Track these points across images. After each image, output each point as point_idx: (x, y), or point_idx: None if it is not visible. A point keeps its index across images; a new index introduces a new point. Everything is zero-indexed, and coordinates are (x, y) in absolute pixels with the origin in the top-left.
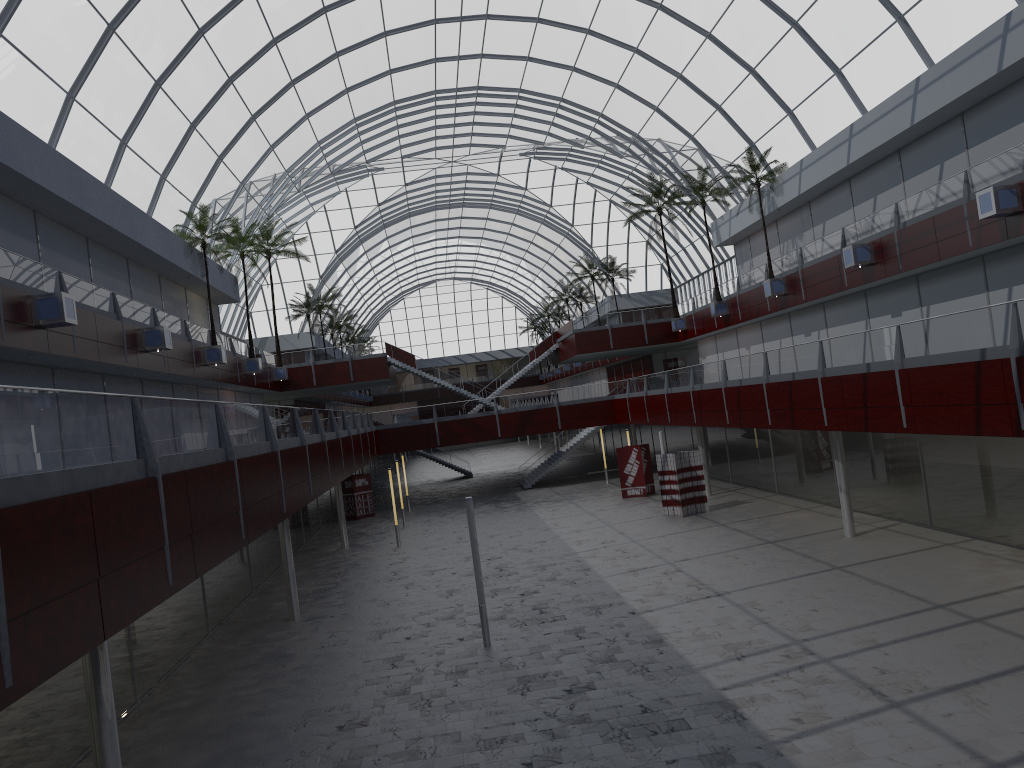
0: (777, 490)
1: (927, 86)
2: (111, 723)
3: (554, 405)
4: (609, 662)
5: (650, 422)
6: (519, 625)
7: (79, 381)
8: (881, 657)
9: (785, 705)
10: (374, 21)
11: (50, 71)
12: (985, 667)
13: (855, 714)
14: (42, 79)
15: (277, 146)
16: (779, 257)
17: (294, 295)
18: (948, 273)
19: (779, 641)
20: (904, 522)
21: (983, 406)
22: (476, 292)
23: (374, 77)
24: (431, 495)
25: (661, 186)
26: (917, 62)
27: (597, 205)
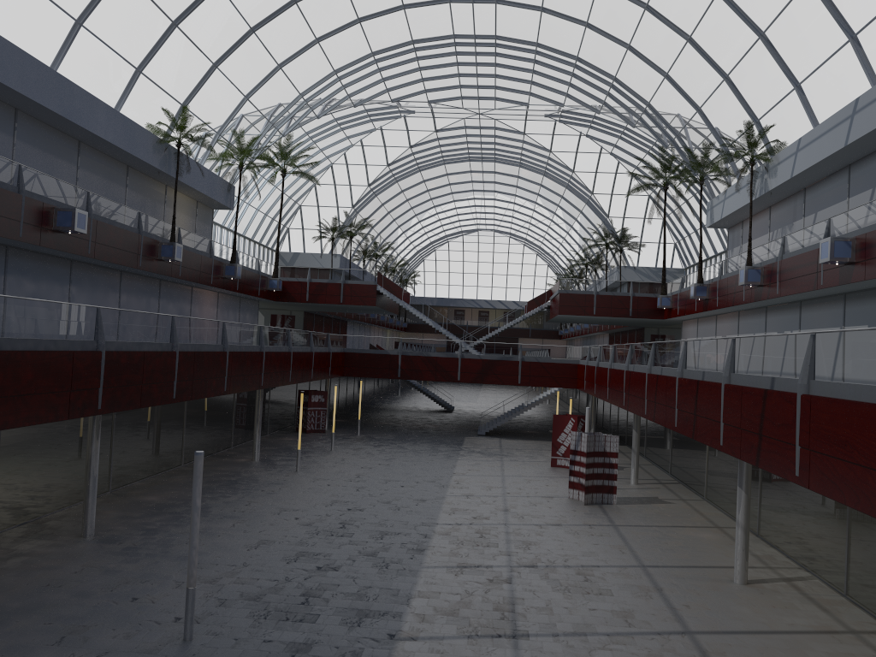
0: (705, 495)
1: None
2: None
3: (517, 359)
4: None
5: (596, 394)
6: (258, 616)
7: None
8: None
9: None
10: None
11: None
12: None
13: None
14: None
15: (286, 66)
16: (762, 245)
17: (328, 219)
18: None
19: None
20: (818, 578)
21: None
22: (513, 246)
23: (387, 10)
24: (396, 422)
25: (670, 161)
26: None
27: (618, 177)
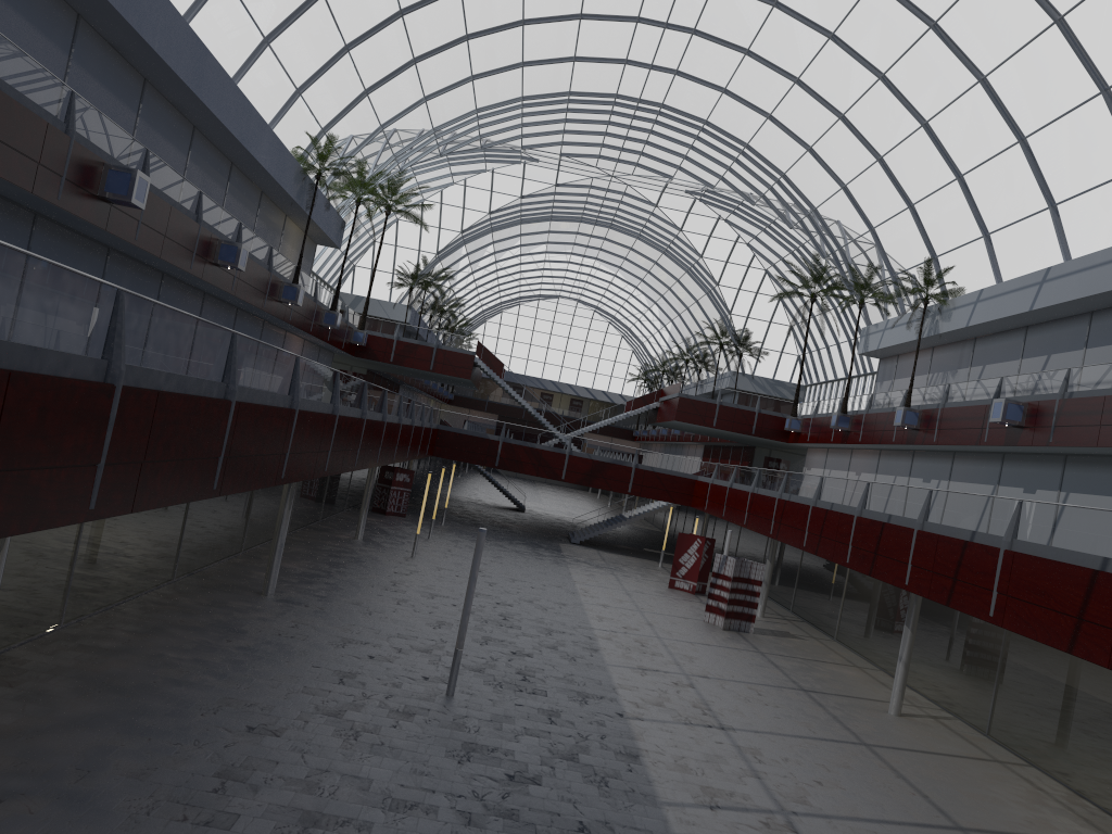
0: (835, 636)
1: None
2: None
3: (631, 465)
4: (569, 760)
5: (725, 517)
6: (494, 685)
7: (134, 272)
8: None
9: None
10: None
11: None
12: None
13: None
14: None
15: (431, 99)
16: (923, 387)
17: (404, 262)
18: (1102, 464)
19: (765, 804)
20: (960, 719)
21: (1085, 622)
22: (597, 322)
23: (555, 59)
24: (473, 516)
25: (823, 272)
26: None
27: (751, 271)
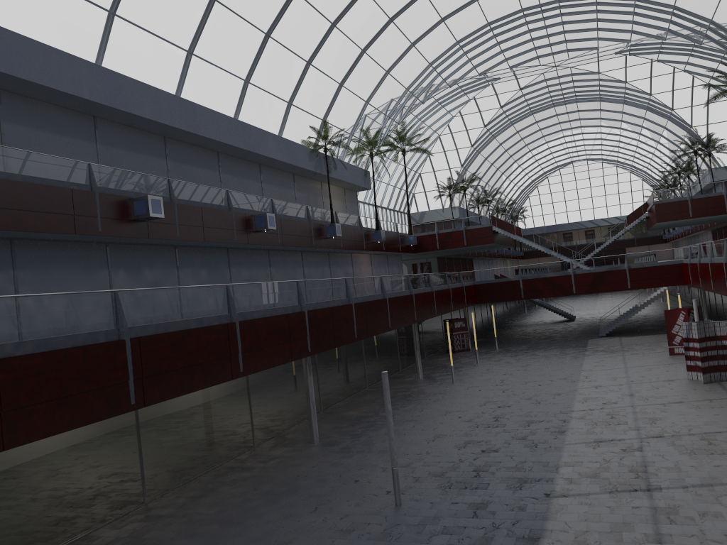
0: None
1: None
2: None
3: (624, 267)
4: None
5: (702, 287)
6: (444, 487)
7: (202, 254)
8: None
9: None
10: None
11: (167, 36)
12: None
13: None
14: (161, 43)
15: (392, 70)
16: None
17: (443, 180)
18: None
19: None
20: None
21: None
22: (607, 169)
23: (463, 5)
24: (527, 335)
25: None
26: None
27: (695, 89)
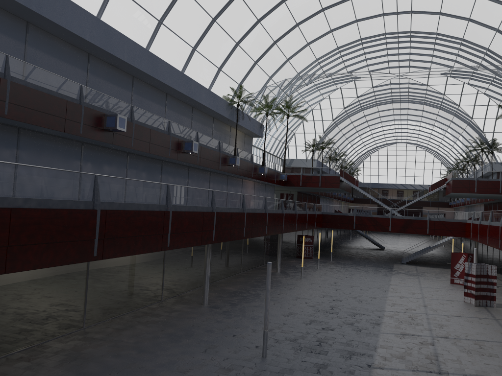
0: None
1: None
2: None
3: (426, 219)
4: None
5: (479, 241)
6: (296, 349)
7: (145, 161)
8: None
9: None
10: None
11: (147, 8)
12: None
13: None
14: (142, 12)
15: (291, 59)
16: None
17: (309, 140)
18: None
19: None
20: None
21: None
22: (419, 151)
23: (347, 24)
24: (351, 255)
25: None
26: None
27: (489, 107)
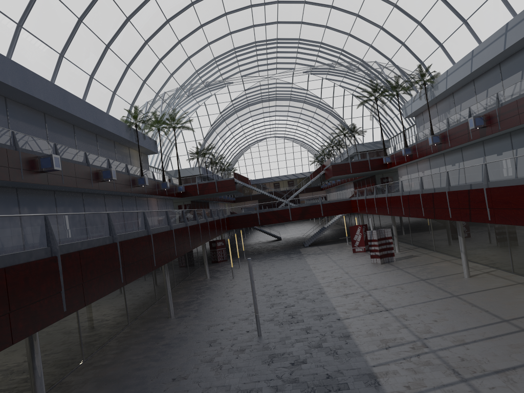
0: (434, 249)
1: (512, 28)
2: (40, 380)
3: (319, 203)
4: (318, 348)
5: (368, 212)
6: (279, 324)
7: (69, 197)
8: (464, 350)
9: (403, 377)
10: (219, 8)
11: (49, 43)
12: (521, 359)
13: (440, 385)
14: (45, 48)
15: (174, 74)
16: (437, 123)
17: (191, 148)
18: None
19: (411, 339)
20: (499, 269)
21: None
22: (287, 143)
23: (222, 36)
24: (258, 250)
25: (376, 86)
26: (508, 14)
27: (345, 97)
